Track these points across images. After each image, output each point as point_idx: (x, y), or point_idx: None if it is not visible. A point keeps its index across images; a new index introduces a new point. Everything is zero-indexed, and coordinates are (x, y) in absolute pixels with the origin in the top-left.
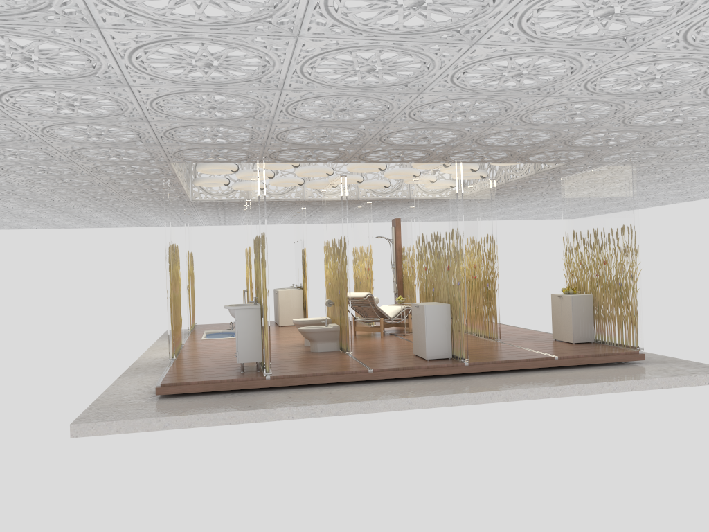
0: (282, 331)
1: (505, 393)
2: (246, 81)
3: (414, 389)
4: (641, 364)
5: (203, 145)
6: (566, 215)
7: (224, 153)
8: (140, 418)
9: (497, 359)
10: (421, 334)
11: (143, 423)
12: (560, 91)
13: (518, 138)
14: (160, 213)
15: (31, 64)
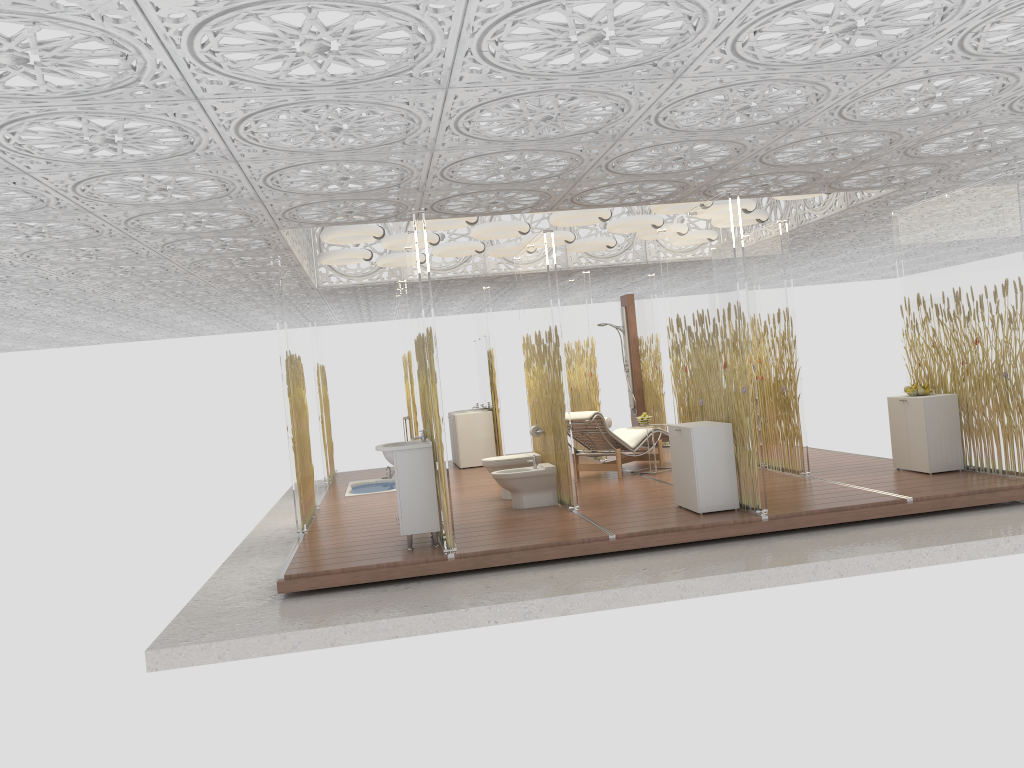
0: (465, 476)
1: (836, 565)
2: (388, 76)
3: (686, 564)
4: None
5: (327, 196)
6: (905, 271)
7: (361, 207)
8: (254, 634)
9: (813, 507)
10: (687, 473)
11: (259, 643)
12: (916, 55)
13: (831, 150)
14: (273, 309)
15: (30, 69)
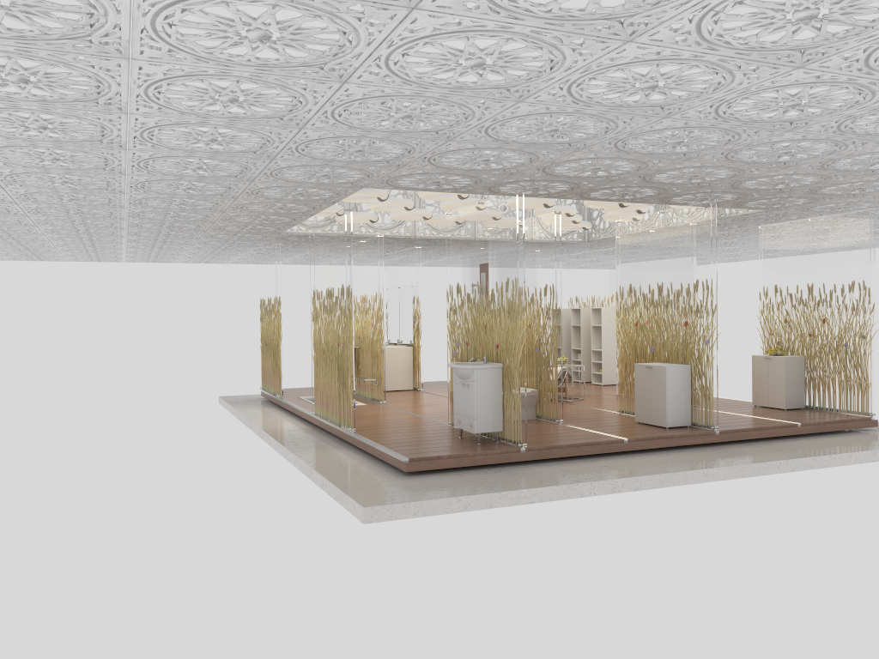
0: (403, 397)
1: (791, 463)
2: (650, 106)
3: (691, 460)
4: (876, 431)
5: (449, 170)
6: (766, 268)
7: (450, 180)
8: (436, 497)
9: (741, 426)
10: (656, 399)
11: (442, 504)
12: None
13: (780, 182)
14: (210, 246)
15: (470, 70)
